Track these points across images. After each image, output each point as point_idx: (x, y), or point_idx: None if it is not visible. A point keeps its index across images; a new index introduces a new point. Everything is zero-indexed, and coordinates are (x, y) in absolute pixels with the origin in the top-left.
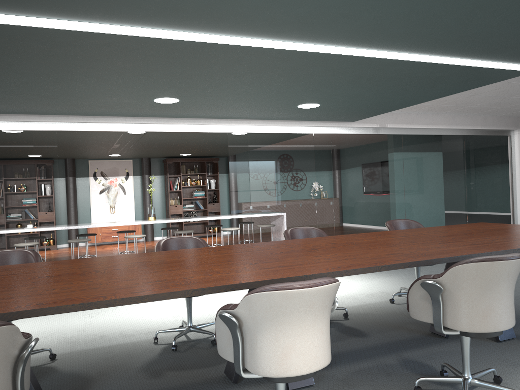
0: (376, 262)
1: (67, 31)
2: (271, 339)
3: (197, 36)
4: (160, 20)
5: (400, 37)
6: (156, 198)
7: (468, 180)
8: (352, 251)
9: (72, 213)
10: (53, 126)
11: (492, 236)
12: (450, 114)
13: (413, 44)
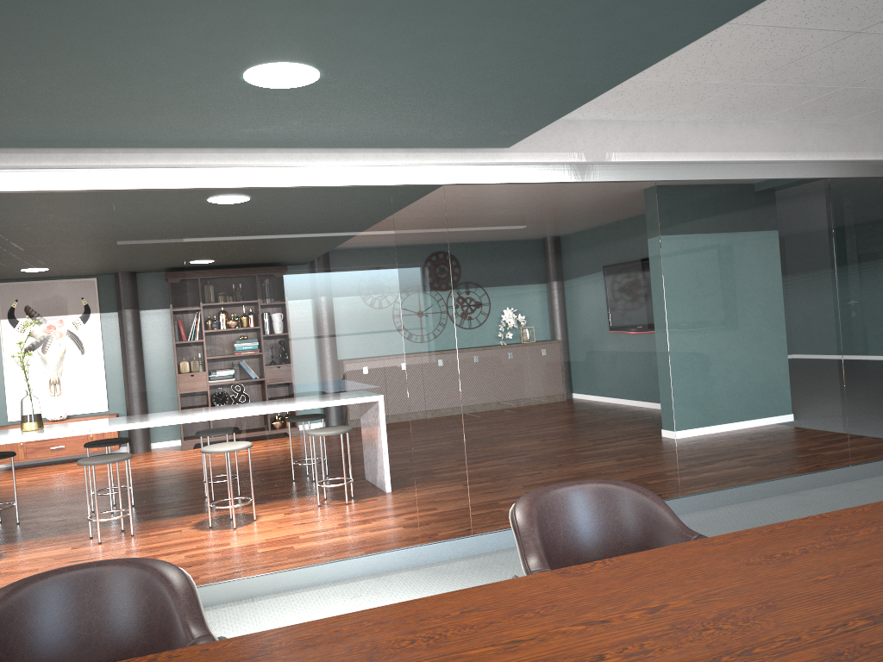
0: None
1: None
2: None
3: None
4: None
5: None
6: None
7: (845, 296)
8: None
9: None
10: None
11: None
12: (788, 122)
13: None
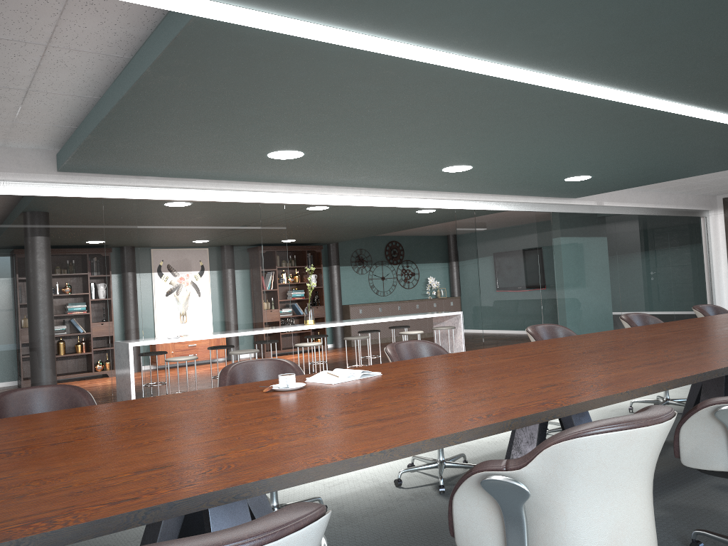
0: None
1: (560, 94)
2: None
3: (664, 104)
4: (664, 88)
5: None
6: None
7: (673, 267)
8: None
9: None
10: (282, 198)
11: None
12: (656, 191)
13: None
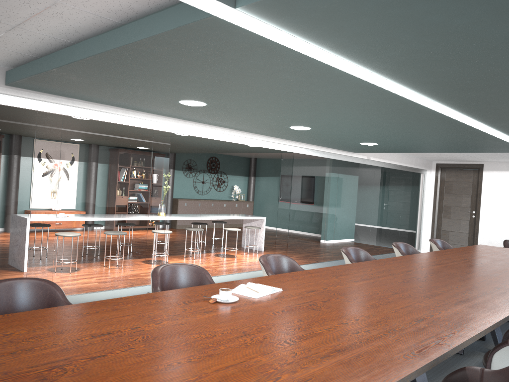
0: None
1: (408, 102)
2: None
3: (462, 117)
4: (471, 109)
5: None
6: None
7: (402, 204)
8: (508, 267)
9: None
10: (170, 128)
11: None
12: (401, 154)
13: None
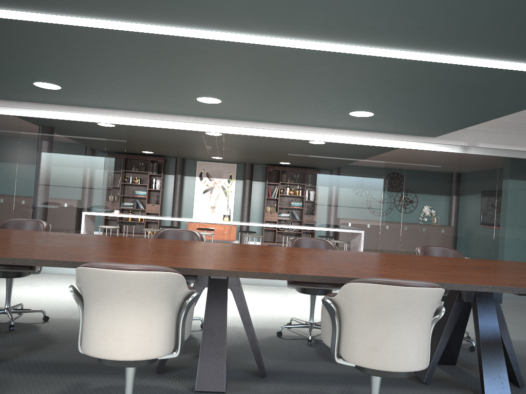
0: (288, 270)
1: (58, 25)
2: (93, 317)
3: (168, 29)
4: (122, 13)
5: (386, 31)
6: (255, 203)
7: None
8: (300, 261)
9: (176, 208)
10: (124, 121)
11: (499, 273)
12: None
13: (411, 41)
